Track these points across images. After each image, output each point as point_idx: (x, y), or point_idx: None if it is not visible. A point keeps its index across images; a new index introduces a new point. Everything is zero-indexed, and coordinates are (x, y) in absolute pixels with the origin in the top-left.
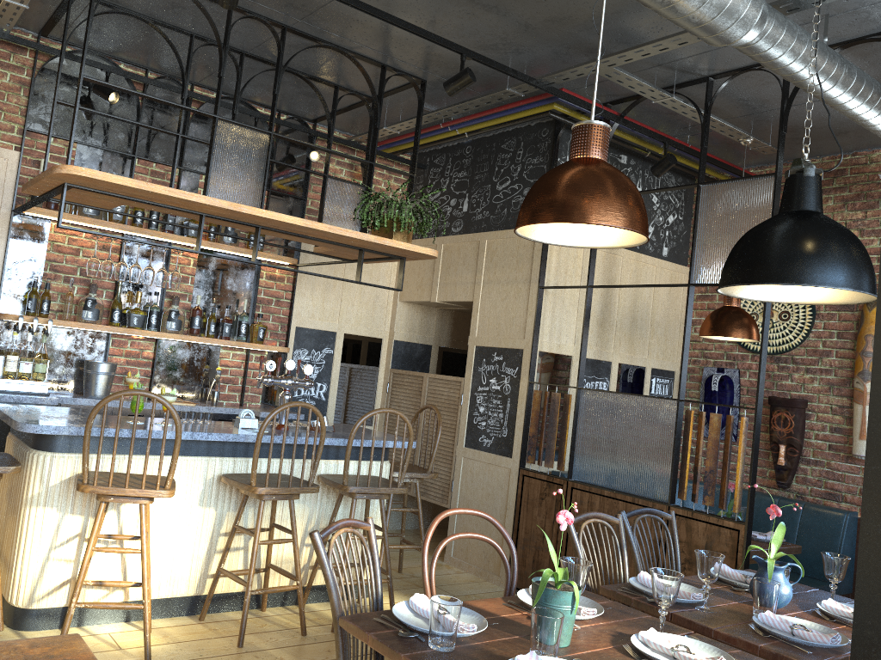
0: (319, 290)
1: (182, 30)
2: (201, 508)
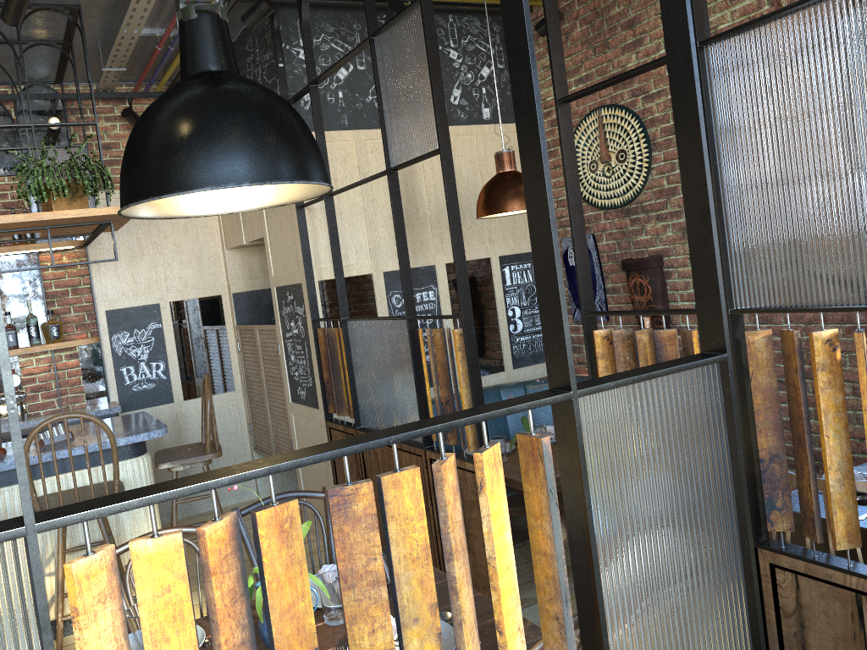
0: (124, 264)
1: None
2: None
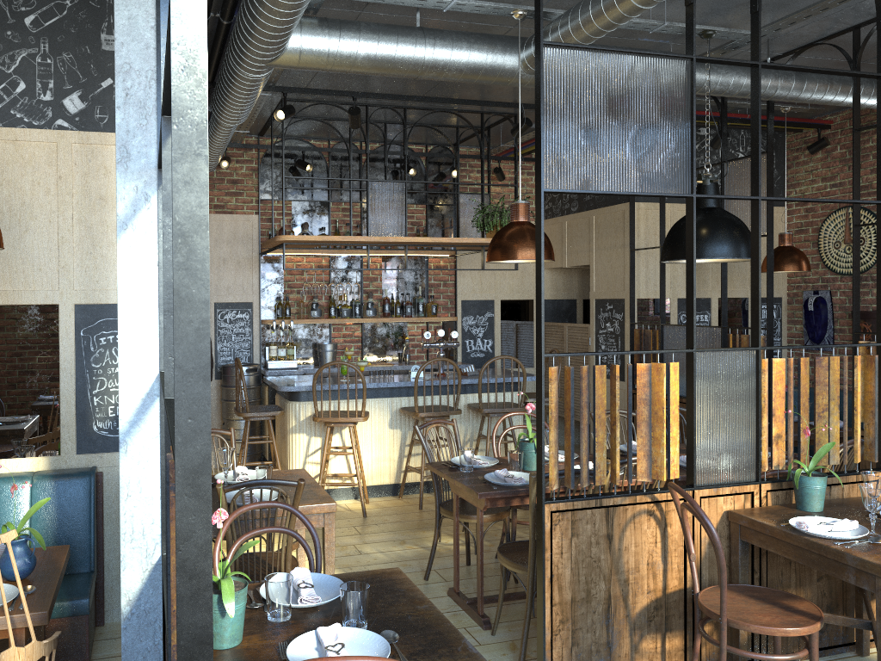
0: (476, 270)
1: (343, 119)
2: (391, 429)
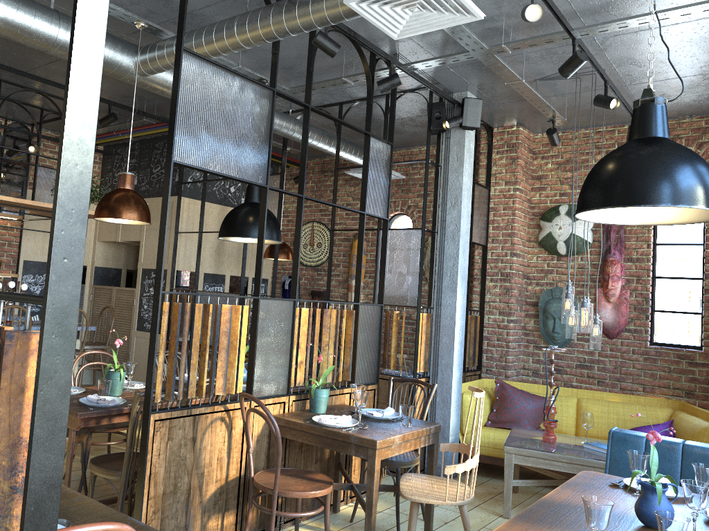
0: (40, 235)
1: None
2: None
